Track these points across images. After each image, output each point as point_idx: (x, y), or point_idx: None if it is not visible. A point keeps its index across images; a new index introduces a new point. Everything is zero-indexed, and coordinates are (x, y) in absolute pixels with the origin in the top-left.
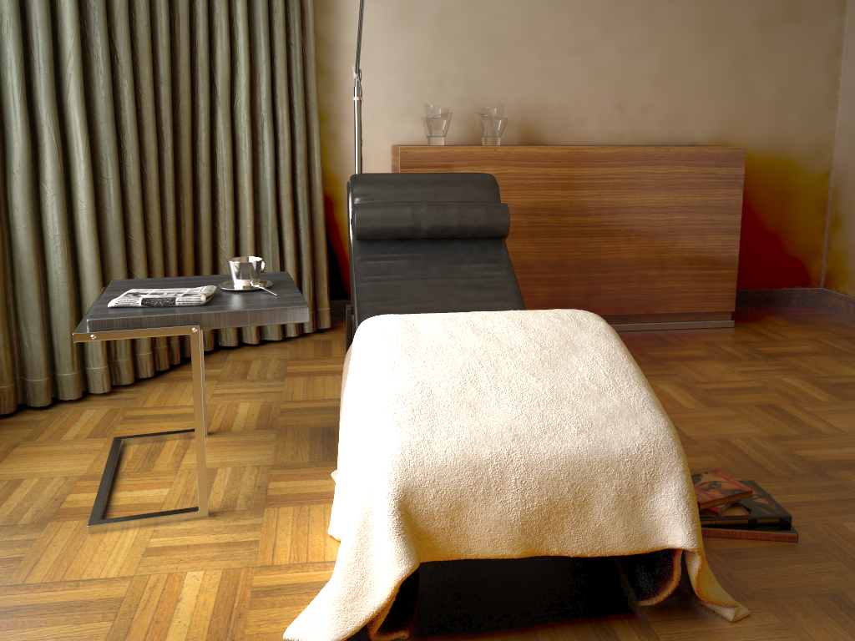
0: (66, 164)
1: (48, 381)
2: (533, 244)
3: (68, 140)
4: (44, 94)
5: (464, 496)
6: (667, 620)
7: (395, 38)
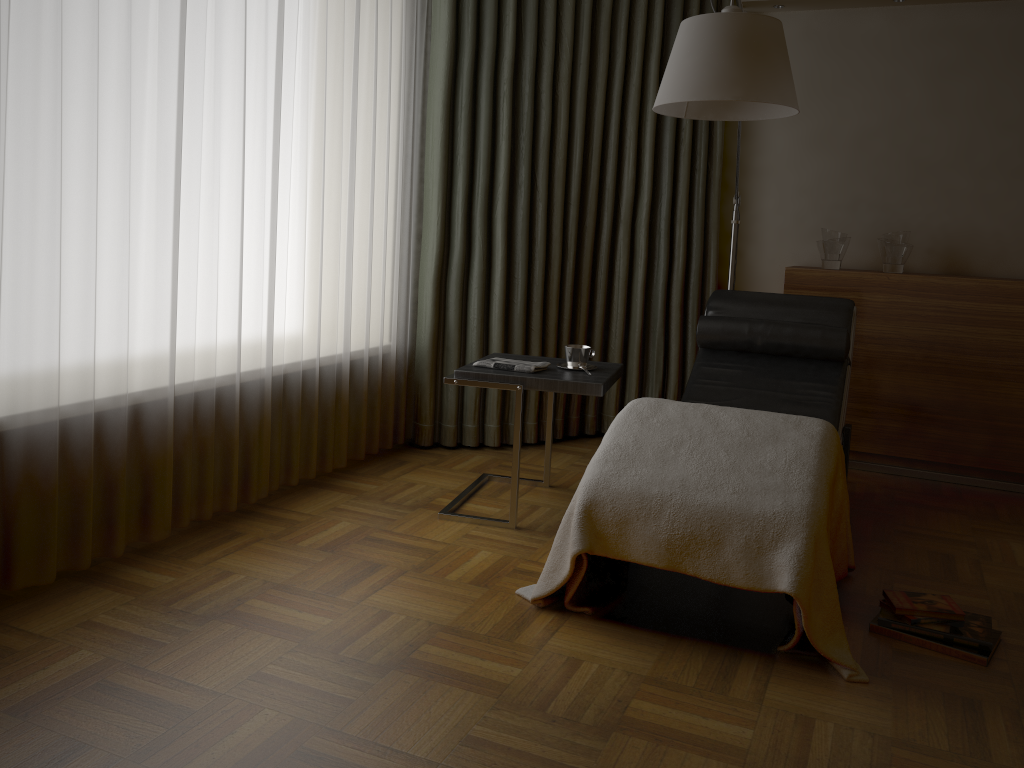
0: (489, 265)
1: (455, 428)
2: (926, 380)
3: (492, 247)
4: (478, 213)
5: (631, 515)
6: (792, 664)
7: (808, 162)
